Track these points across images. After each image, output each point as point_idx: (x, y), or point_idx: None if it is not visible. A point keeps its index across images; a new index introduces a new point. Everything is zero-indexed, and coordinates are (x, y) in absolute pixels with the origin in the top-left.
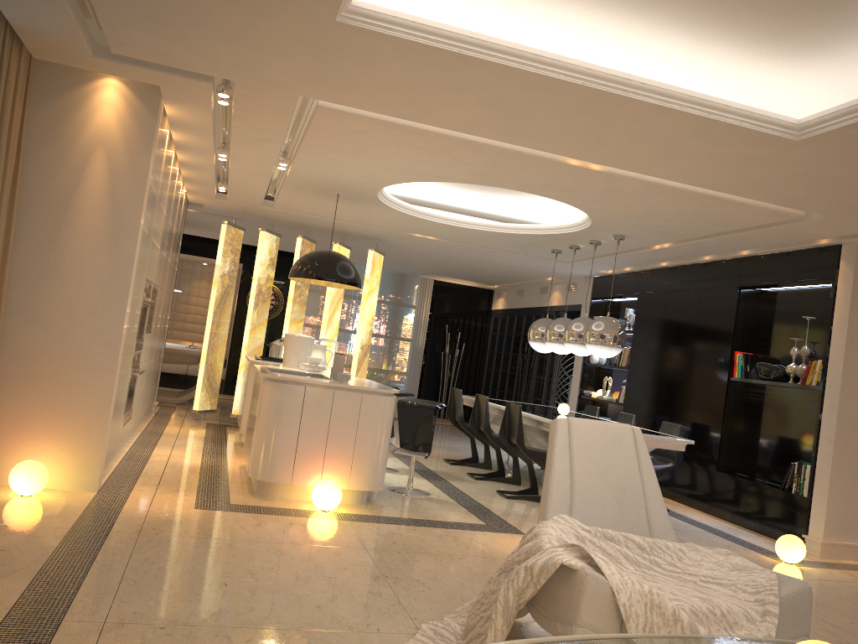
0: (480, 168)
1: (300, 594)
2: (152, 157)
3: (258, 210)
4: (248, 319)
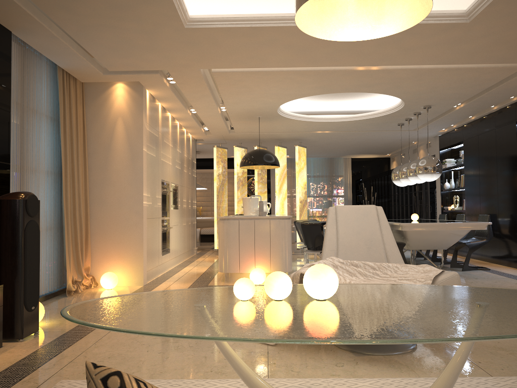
0: (315, 84)
1: None
2: (144, 117)
3: (229, 136)
4: (235, 196)
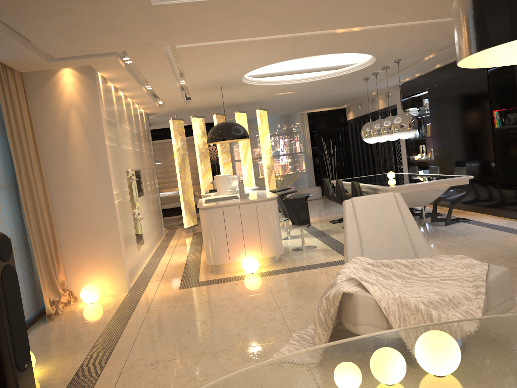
0: (288, 50)
1: (229, 329)
2: (100, 105)
3: (185, 106)
4: (199, 170)
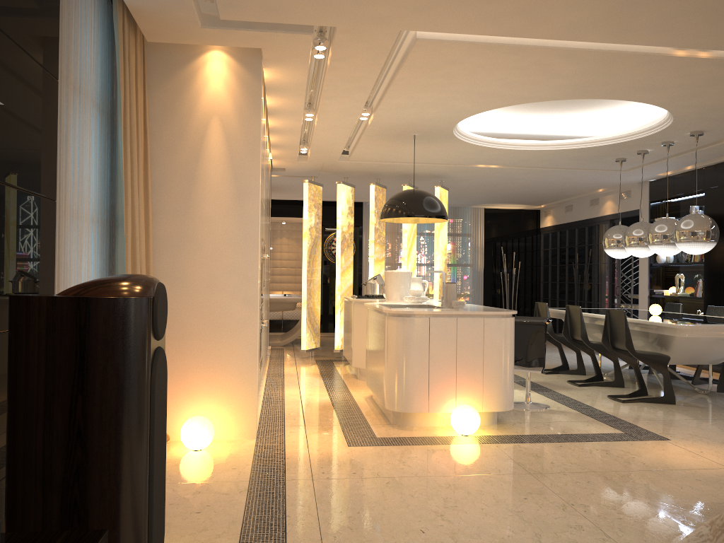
0: (571, 79)
1: (501, 535)
2: (261, 119)
3: (334, 165)
4: (337, 263)
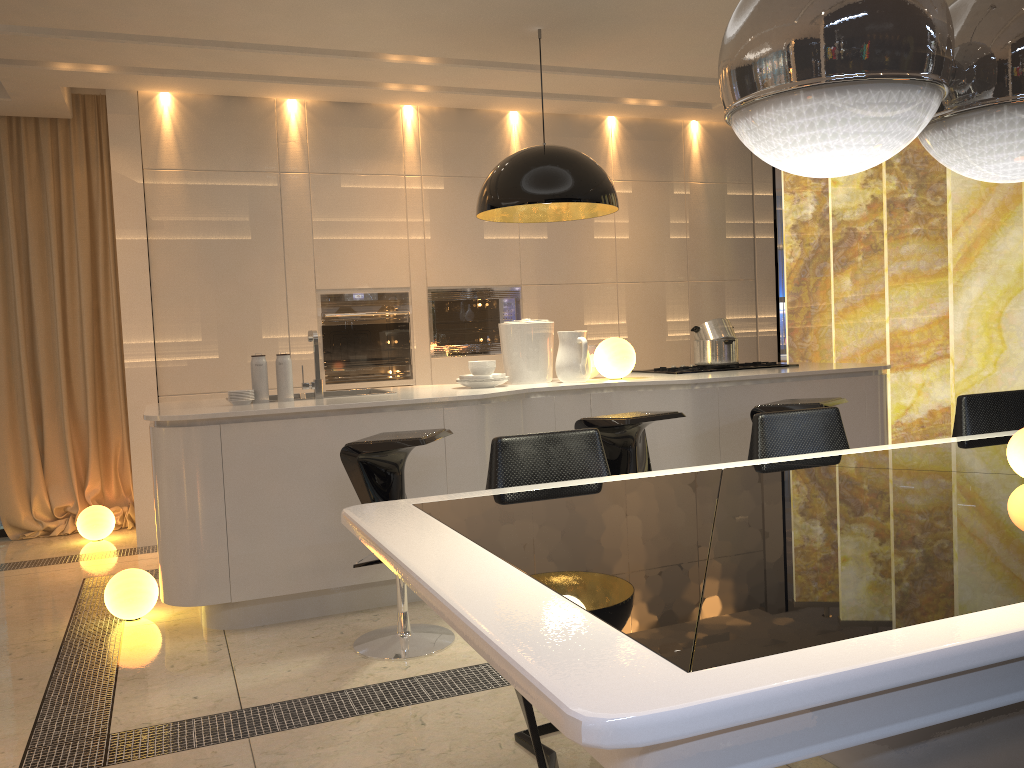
0: None
1: None
2: (119, 161)
3: None
4: (831, 293)
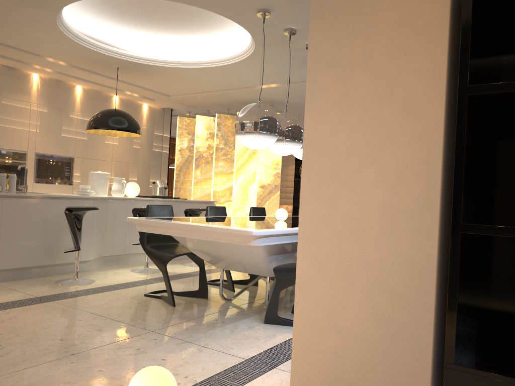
0: None
1: None
2: None
3: (180, 101)
4: (193, 175)
